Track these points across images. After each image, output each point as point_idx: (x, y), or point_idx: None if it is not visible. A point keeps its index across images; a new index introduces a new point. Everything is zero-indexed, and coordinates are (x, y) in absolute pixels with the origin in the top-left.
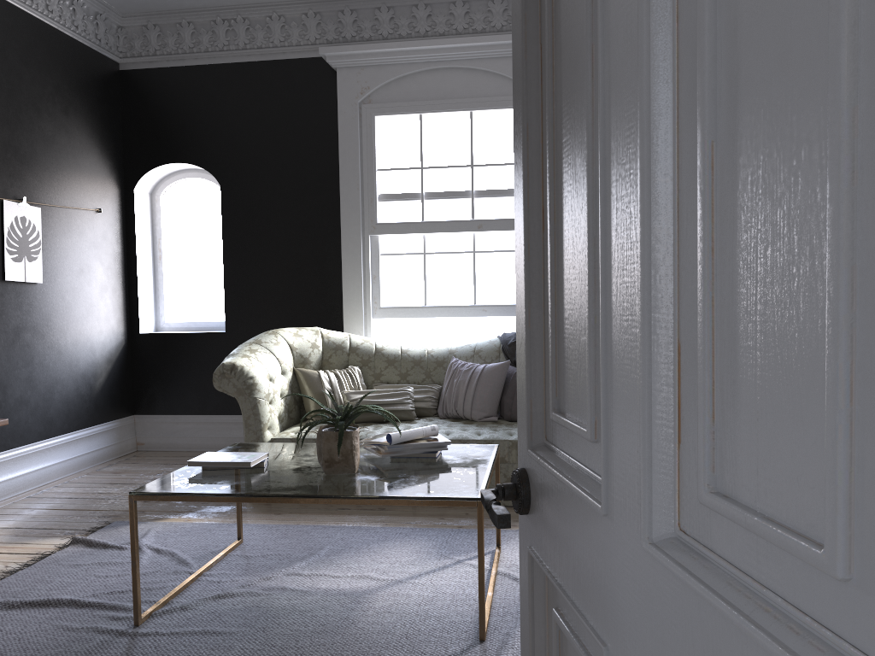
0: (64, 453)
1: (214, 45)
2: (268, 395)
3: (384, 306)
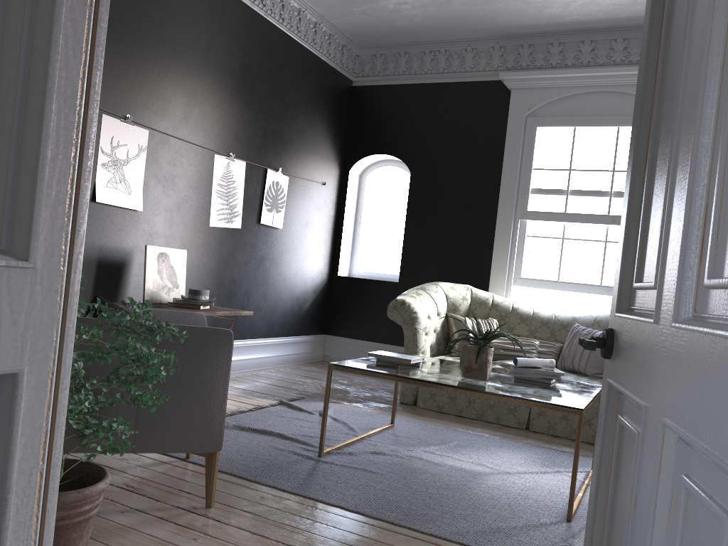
0: (277, 351)
1: (420, 70)
2: (425, 328)
3: (524, 277)
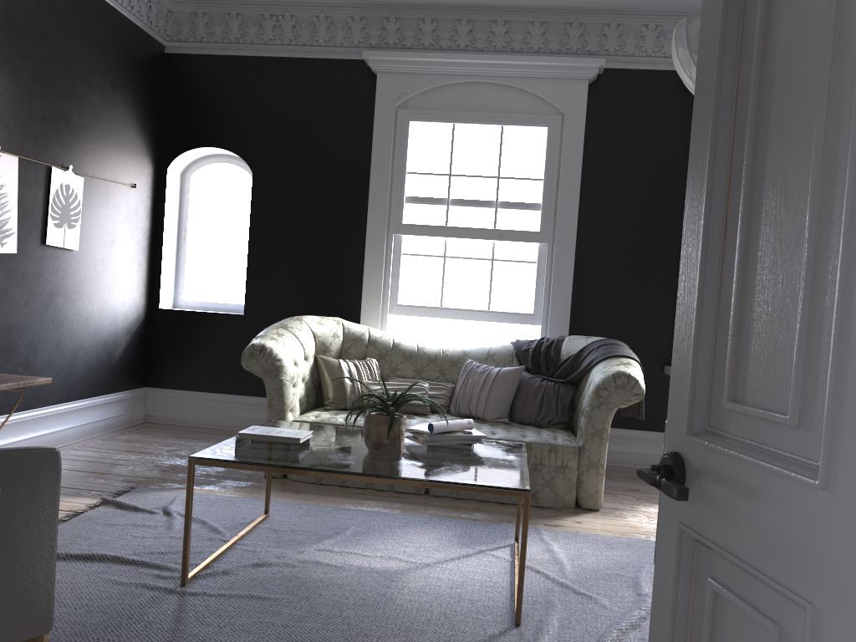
0: (81, 418)
1: (259, 38)
2: (293, 379)
3: (401, 303)
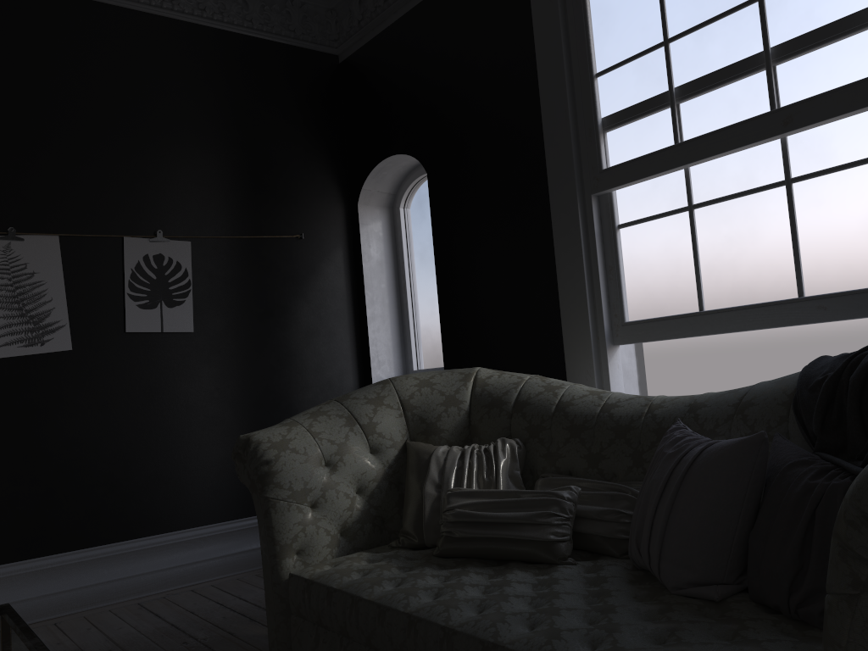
0: (234, 544)
1: None
2: (303, 494)
3: (633, 320)
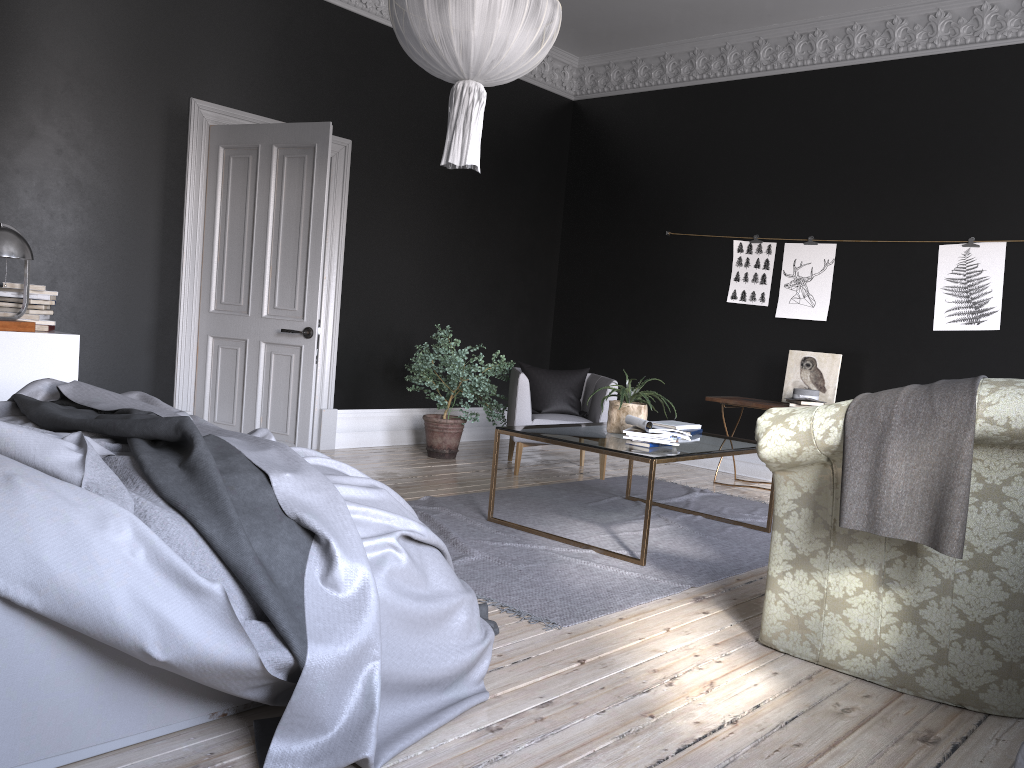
0: None
1: None
2: None
3: None
